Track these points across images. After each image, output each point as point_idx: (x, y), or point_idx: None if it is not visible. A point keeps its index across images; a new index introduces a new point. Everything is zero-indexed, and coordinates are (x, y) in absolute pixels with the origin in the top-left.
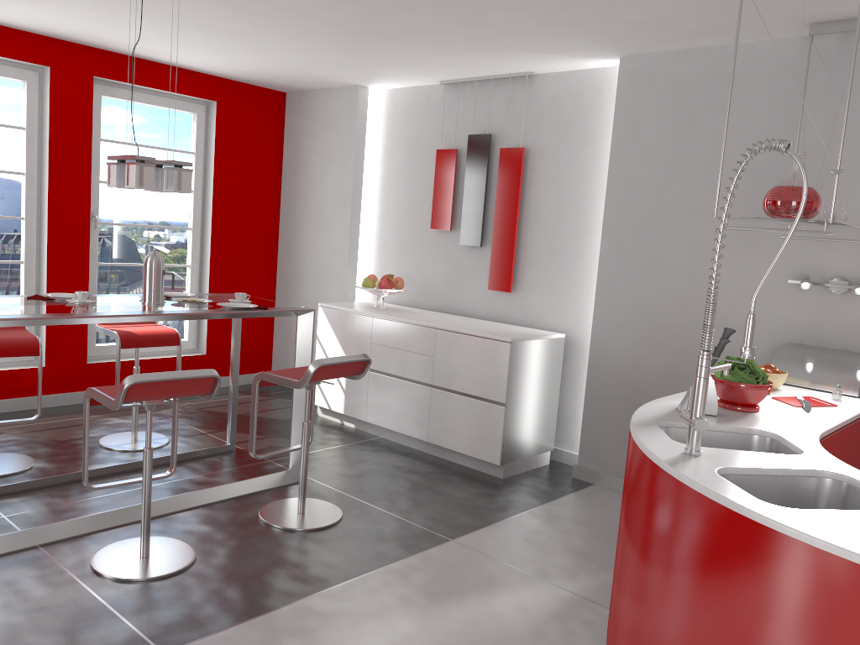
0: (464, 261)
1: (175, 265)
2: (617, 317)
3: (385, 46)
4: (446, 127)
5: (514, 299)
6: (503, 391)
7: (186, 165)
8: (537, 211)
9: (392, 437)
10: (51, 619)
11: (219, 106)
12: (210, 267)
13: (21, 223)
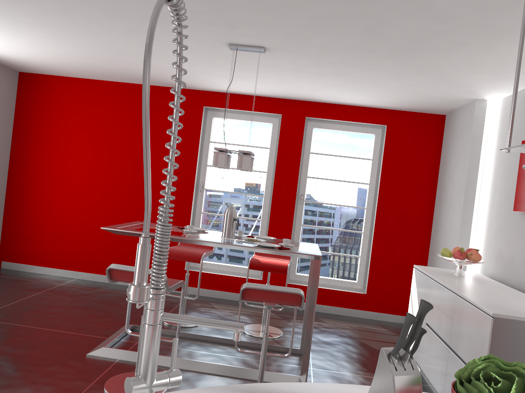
0: None
1: (351, 231)
2: None
3: (428, 59)
4: None
5: None
6: None
7: (246, 153)
8: None
9: (433, 387)
10: (49, 392)
11: (388, 128)
12: (373, 234)
13: (262, 199)
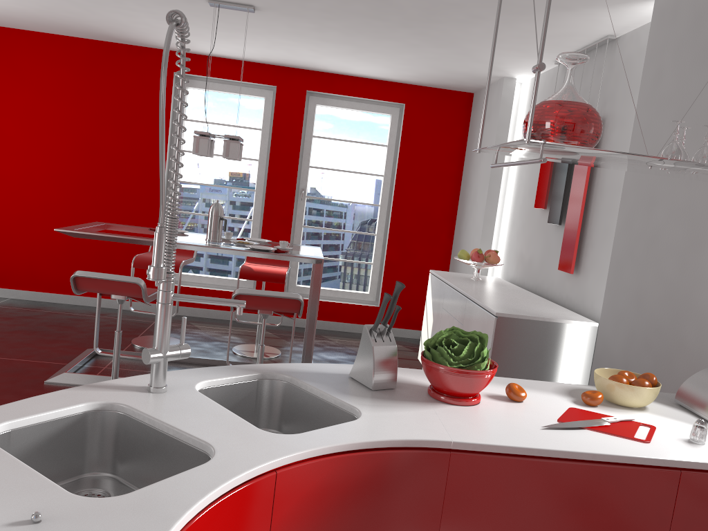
0: (553, 240)
1: (363, 233)
2: (619, 306)
3: (446, 31)
4: None
5: (577, 282)
6: None
7: (233, 138)
8: (603, 185)
9: None
10: None
11: (407, 107)
12: (388, 236)
13: (253, 194)
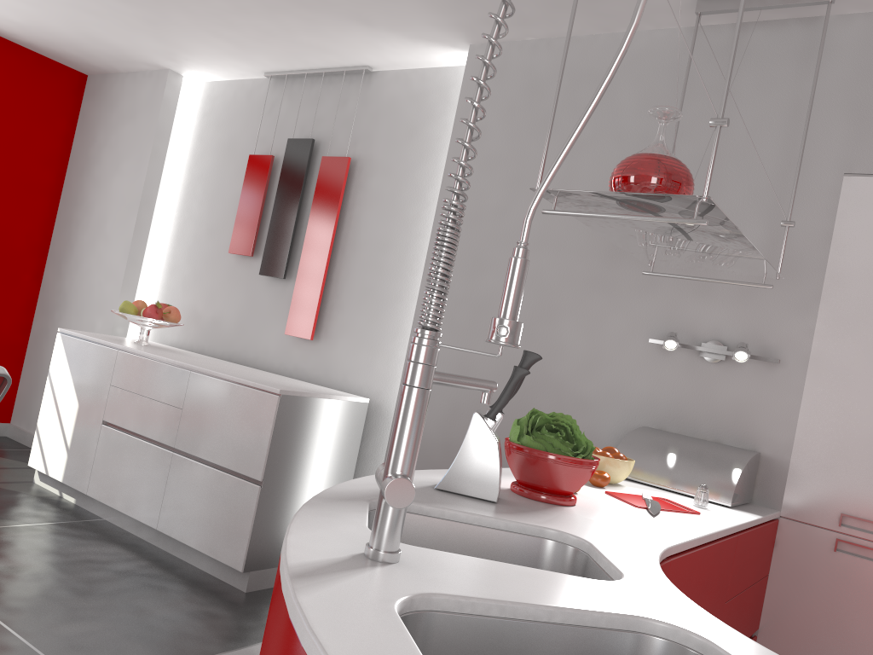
0: (264, 297)
1: None
2: None
3: None
4: (266, 129)
5: (316, 350)
6: (261, 464)
7: None
8: (357, 238)
9: (118, 520)
10: None
11: None
12: None
13: None
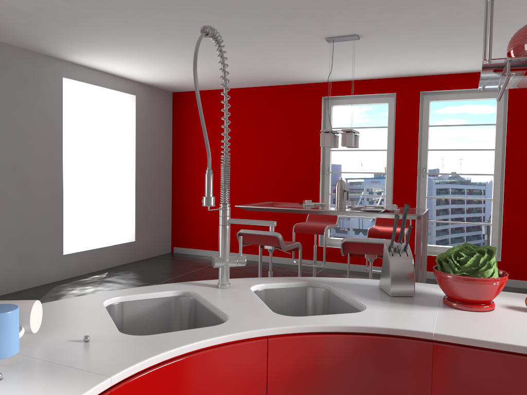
0: None
1: (480, 199)
2: None
3: (520, 14)
4: None
5: None
6: None
7: (348, 131)
8: None
9: None
10: None
11: (510, 89)
12: (503, 200)
13: (384, 175)
